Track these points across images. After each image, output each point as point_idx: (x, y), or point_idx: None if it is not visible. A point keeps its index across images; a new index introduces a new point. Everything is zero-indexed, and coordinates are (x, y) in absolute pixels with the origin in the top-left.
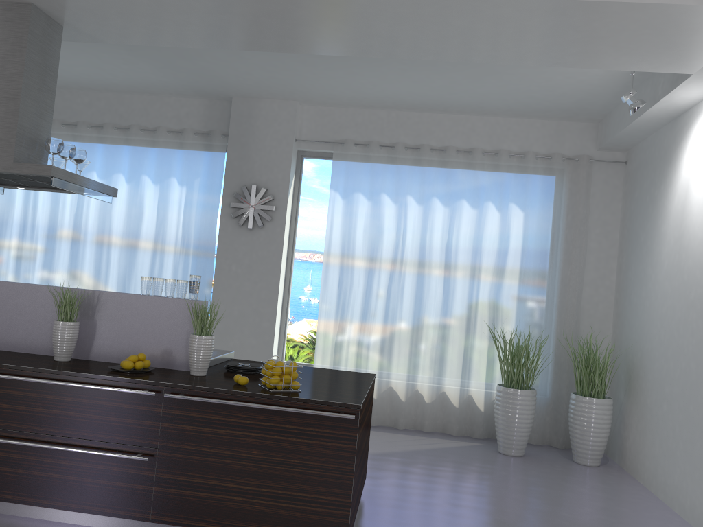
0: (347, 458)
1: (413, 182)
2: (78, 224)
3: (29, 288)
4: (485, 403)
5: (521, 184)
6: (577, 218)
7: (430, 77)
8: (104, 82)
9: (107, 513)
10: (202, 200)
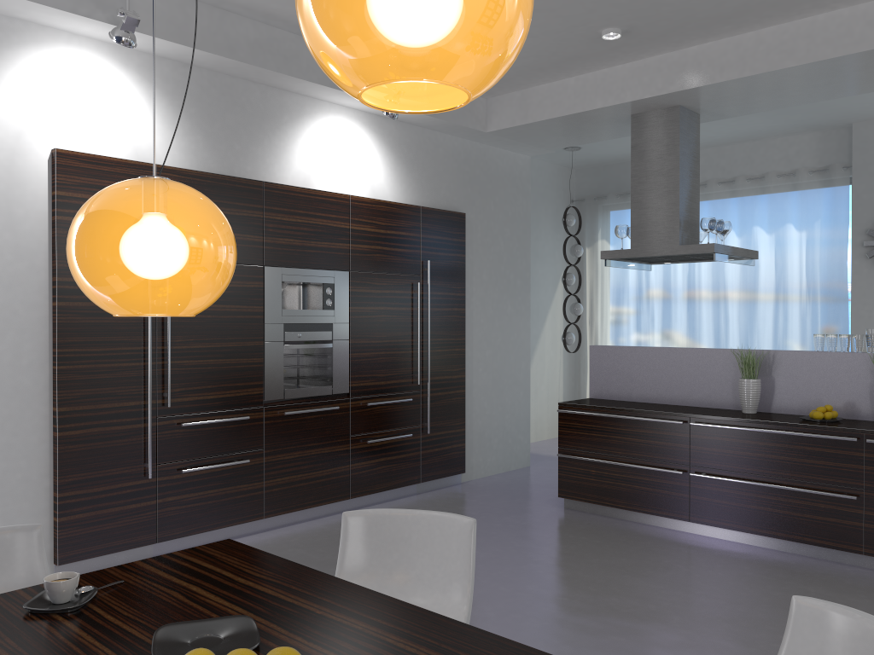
0: None
1: None
2: (691, 285)
3: (707, 352)
4: None
5: None
6: None
7: None
8: (706, 140)
9: (818, 544)
10: (826, 243)
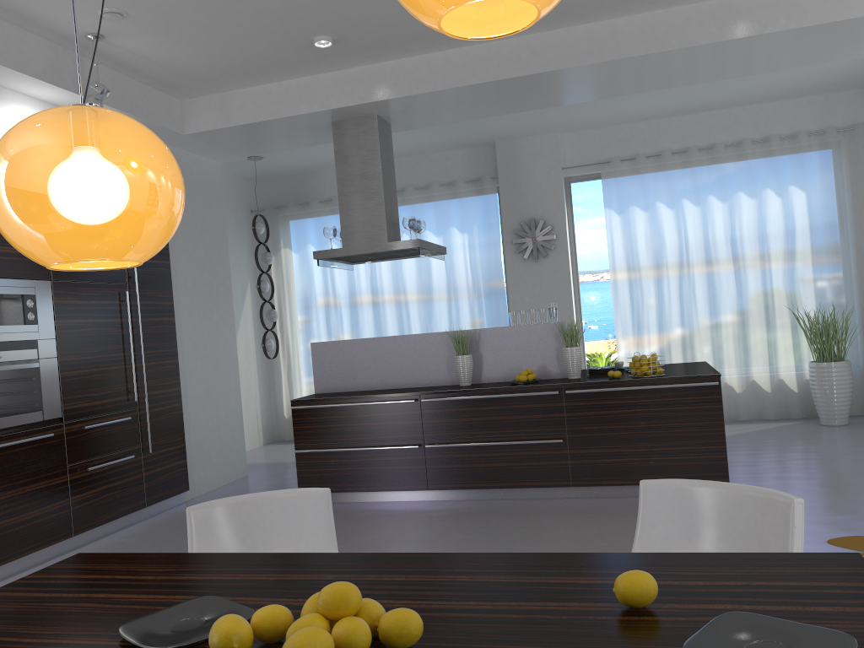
0: (717, 415)
1: (686, 185)
2: (374, 286)
3: (423, 336)
4: (798, 384)
5: (797, 165)
6: (863, 187)
7: (694, 86)
8: None
9: (537, 485)
10: (484, 243)
